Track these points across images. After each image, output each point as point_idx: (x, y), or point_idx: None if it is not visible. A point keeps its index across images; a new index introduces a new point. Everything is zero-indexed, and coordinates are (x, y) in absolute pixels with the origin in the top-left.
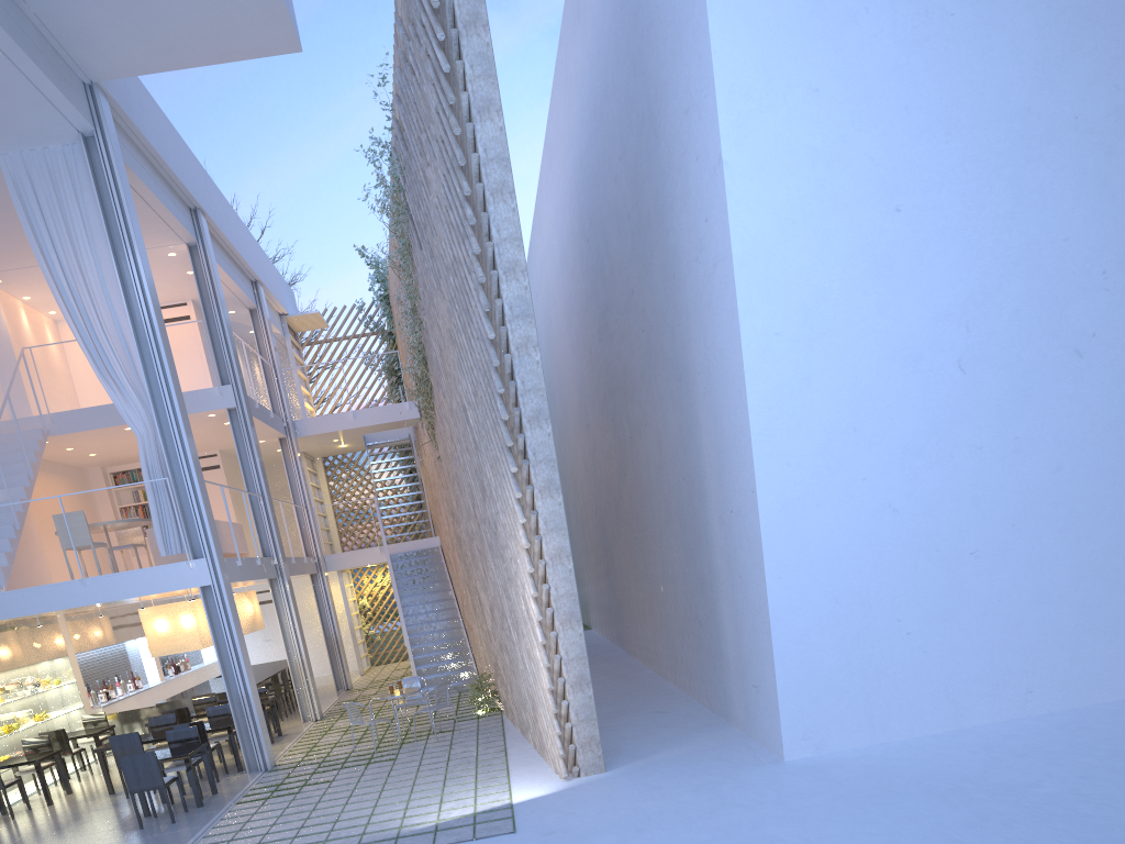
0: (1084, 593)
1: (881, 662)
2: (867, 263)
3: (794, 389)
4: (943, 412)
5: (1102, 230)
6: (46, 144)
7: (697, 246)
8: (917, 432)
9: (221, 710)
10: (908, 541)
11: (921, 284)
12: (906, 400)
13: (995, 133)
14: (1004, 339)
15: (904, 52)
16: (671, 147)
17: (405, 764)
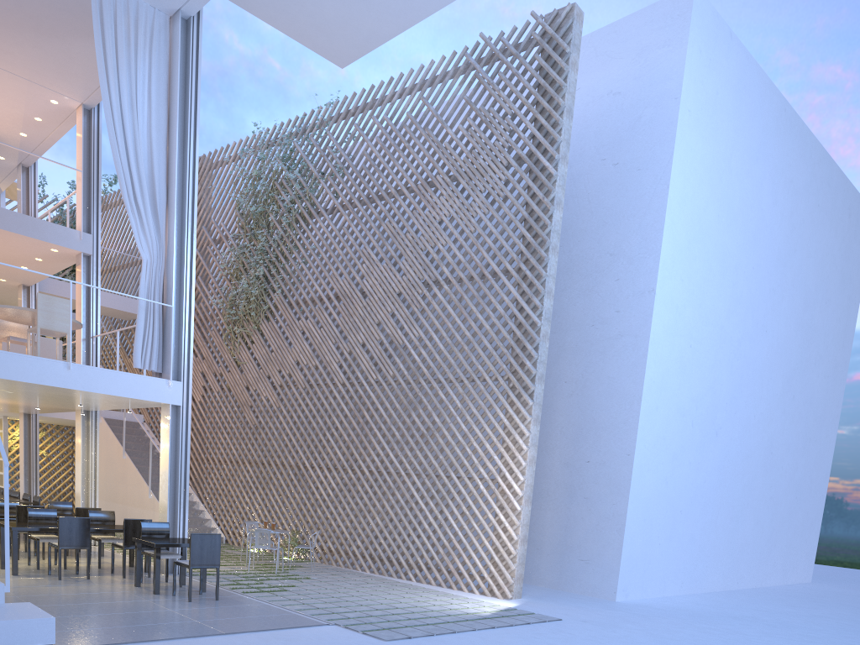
0: (701, 540)
1: (650, 556)
2: (680, 364)
3: (653, 411)
4: (685, 442)
5: (728, 385)
6: None
7: (595, 319)
8: (678, 448)
9: (103, 515)
10: (667, 498)
11: (690, 382)
12: (678, 432)
13: (715, 330)
14: (703, 418)
15: (703, 281)
16: (577, 262)
17: (336, 582)
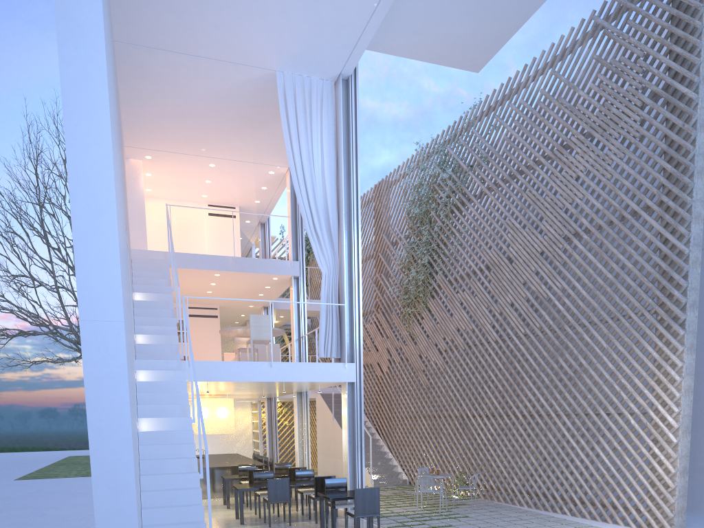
0: None
1: None
2: None
3: None
4: None
5: None
6: (312, 74)
7: None
8: None
9: (305, 473)
10: None
11: None
12: None
13: None
14: None
15: None
16: None
17: (490, 519)
